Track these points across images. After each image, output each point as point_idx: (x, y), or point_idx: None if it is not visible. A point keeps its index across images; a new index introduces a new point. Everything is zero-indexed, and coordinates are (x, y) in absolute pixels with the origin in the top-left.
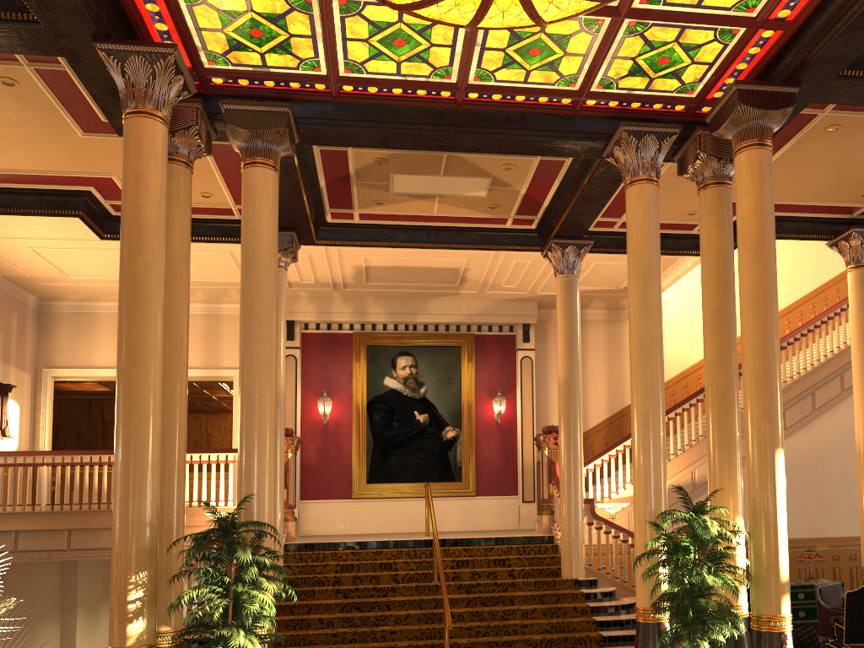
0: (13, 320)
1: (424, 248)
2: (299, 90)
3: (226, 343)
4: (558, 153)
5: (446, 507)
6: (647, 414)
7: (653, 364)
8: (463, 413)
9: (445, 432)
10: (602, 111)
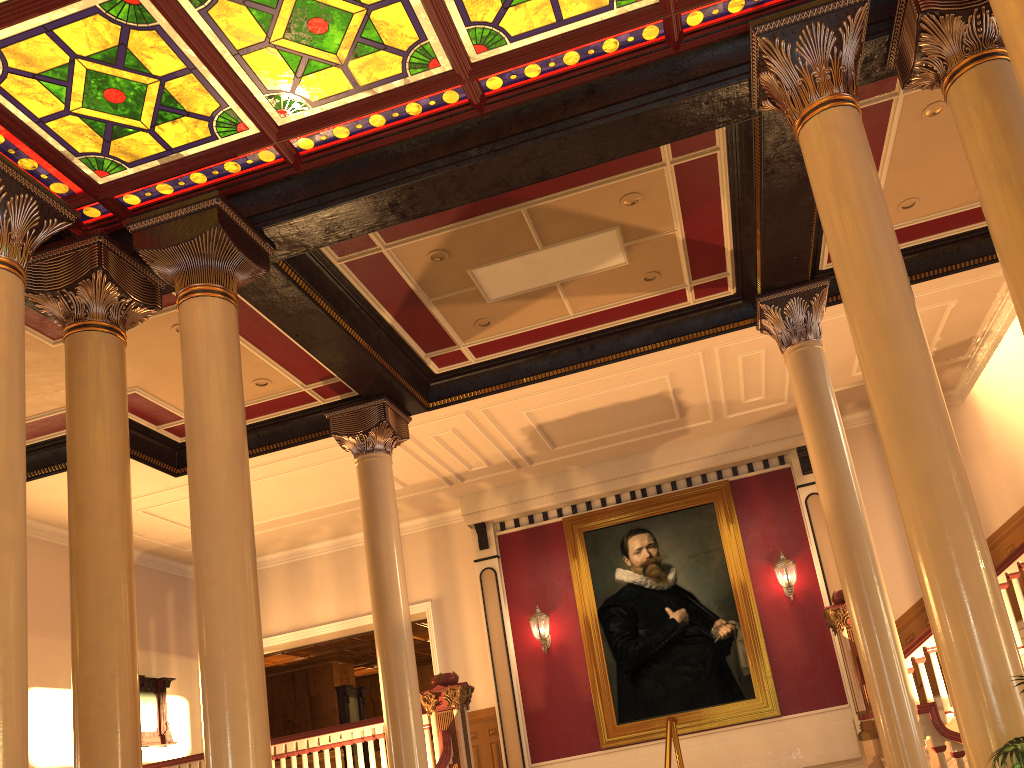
0: (168, 599)
1: (578, 371)
2: (244, 174)
3: (411, 571)
4: (678, 133)
5: (740, 740)
6: (936, 531)
7: (924, 427)
8: (736, 595)
9: (716, 629)
10: (722, 29)
